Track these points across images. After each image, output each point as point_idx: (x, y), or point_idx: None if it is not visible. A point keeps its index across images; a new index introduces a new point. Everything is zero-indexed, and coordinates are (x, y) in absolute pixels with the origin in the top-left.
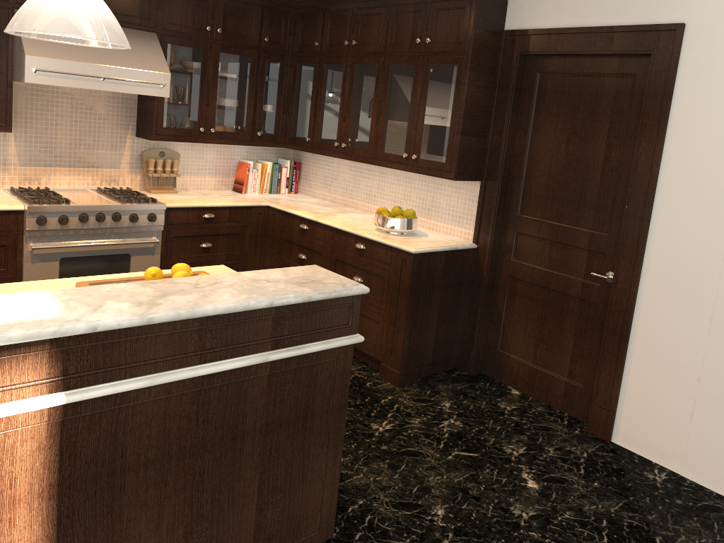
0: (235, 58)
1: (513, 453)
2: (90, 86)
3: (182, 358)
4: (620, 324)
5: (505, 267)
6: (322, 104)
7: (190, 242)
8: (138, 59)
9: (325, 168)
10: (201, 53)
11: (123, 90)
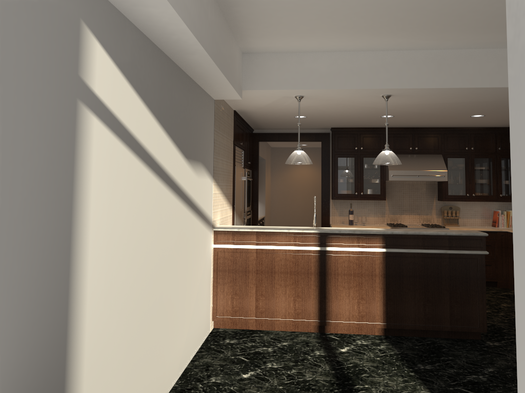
0: (482, 159)
1: None
2: (412, 179)
3: (417, 246)
4: None
5: None
6: None
7: None
8: (432, 166)
9: None
10: (464, 160)
11: (426, 179)
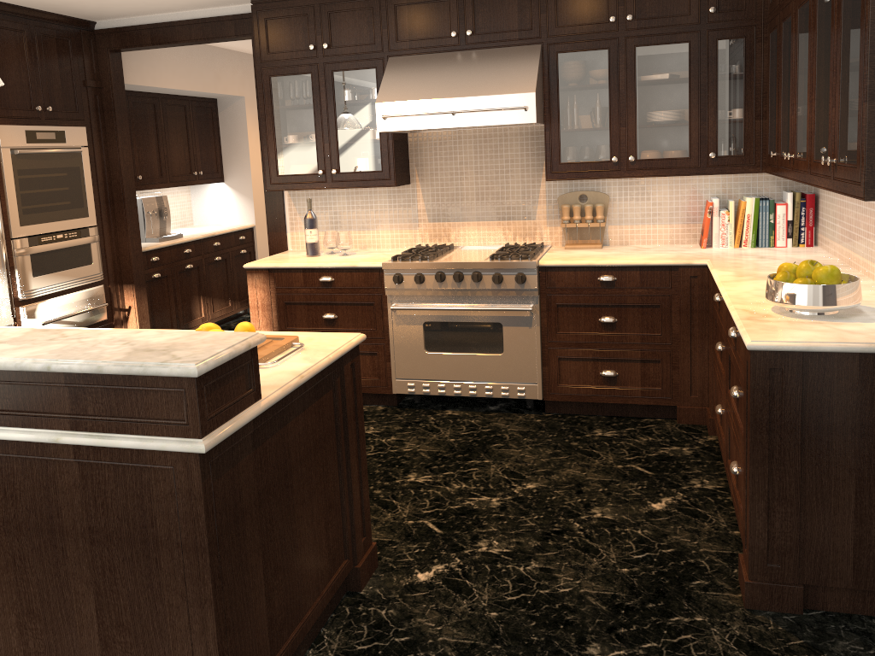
0: (662, 50)
1: None
2: (440, 125)
3: None
4: None
5: None
6: (782, 92)
7: (583, 314)
8: (499, 82)
9: (834, 201)
10: (607, 55)
11: (477, 123)
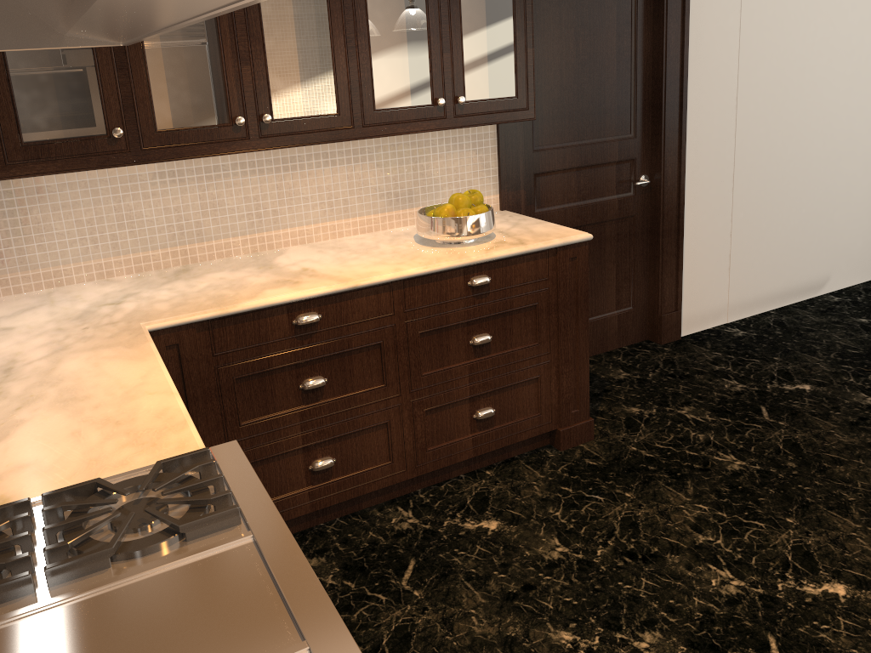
0: None
1: (742, 387)
2: None
3: None
4: (674, 221)
5: None
6: None
7: None
8: None
9: (81, 203)
10: None
11: None
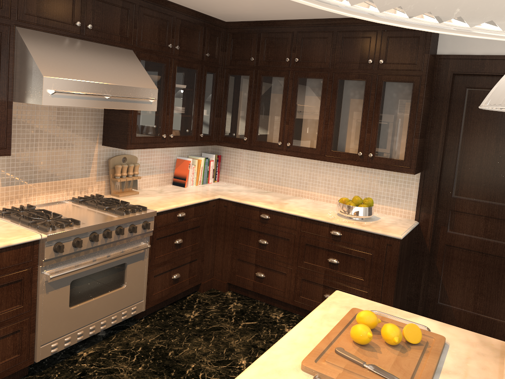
0: (186, 71)
1: None
2: (97, 105)
3: None
4: None
5: (442, 238)
6: (260, 110)
7: (168, 241)
8: (130, 76)
9: (249, 160)
10: (164, 67)
11: (123, 106)
